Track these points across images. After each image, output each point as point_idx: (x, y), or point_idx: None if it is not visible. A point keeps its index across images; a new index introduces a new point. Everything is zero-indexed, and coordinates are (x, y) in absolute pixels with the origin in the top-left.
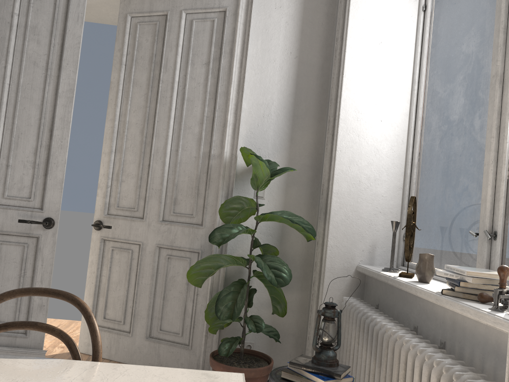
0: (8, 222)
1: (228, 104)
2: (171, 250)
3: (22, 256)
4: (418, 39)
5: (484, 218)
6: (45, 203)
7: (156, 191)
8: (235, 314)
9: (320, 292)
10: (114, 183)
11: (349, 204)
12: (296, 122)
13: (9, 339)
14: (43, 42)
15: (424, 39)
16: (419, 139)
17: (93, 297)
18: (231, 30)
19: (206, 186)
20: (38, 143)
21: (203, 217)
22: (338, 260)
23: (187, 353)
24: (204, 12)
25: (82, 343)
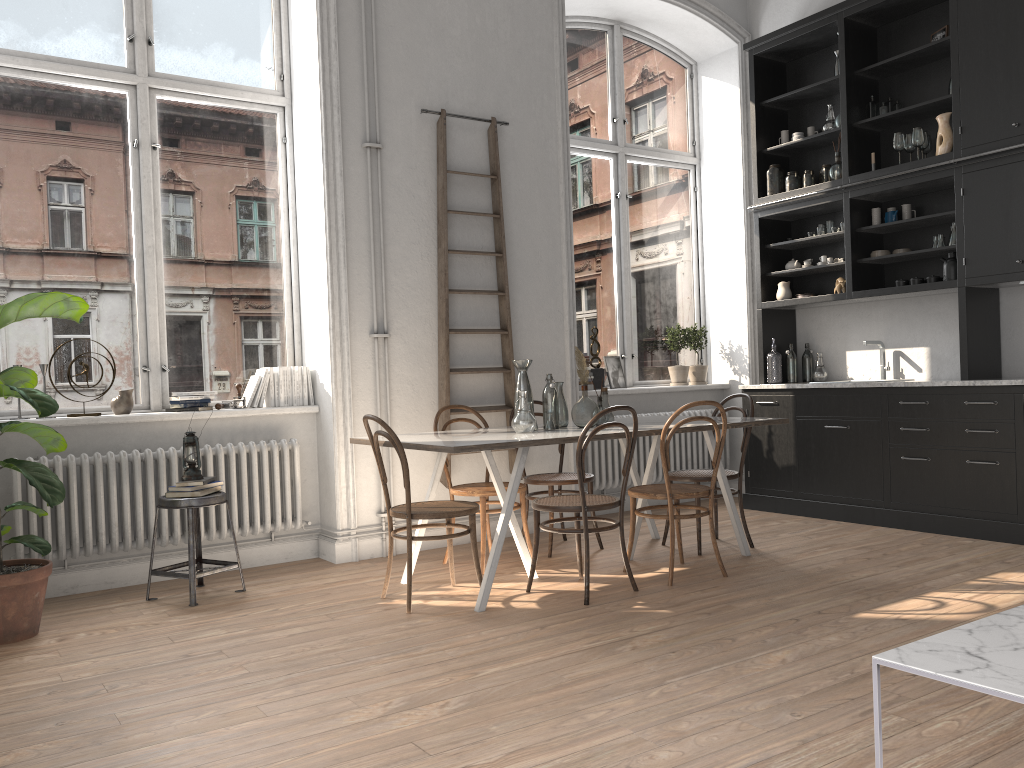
0: None
1: None
2: None
3: None
4: None
5: (157, 356)
6: None
7: None
8: (60, 494)
9: None
10: None
11: None
12: None
13: None
14: None
15: None
16: None
17: None
18: None
19: None
20: None
21: None
22: None
23: None
24: None
25: None
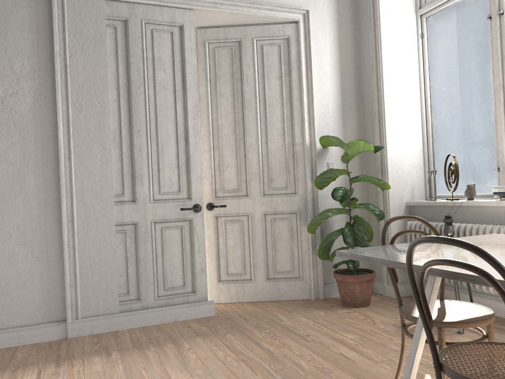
0: (168, 212)
1: (303, 106)
2: (274, 215)
3: (181, 236)
4: (420, 56)
5: (503, 160)
6: (192, 194)
7: (255, 174)
8: (360, 241)
9: None
10: (217, 173)
11: (397, 164)
12: (345, 114)
13: (183, 299)
14: (168, 70)
15: (425, 56)
16: (430, 119)
17: (216, 261)
18: (295, 52)
19: (294, 165)
20: (178, 149)
21: (295, 188)
22: (396, 201)
23: (300, 282)
24: (270, 39)
25: (212, 296)
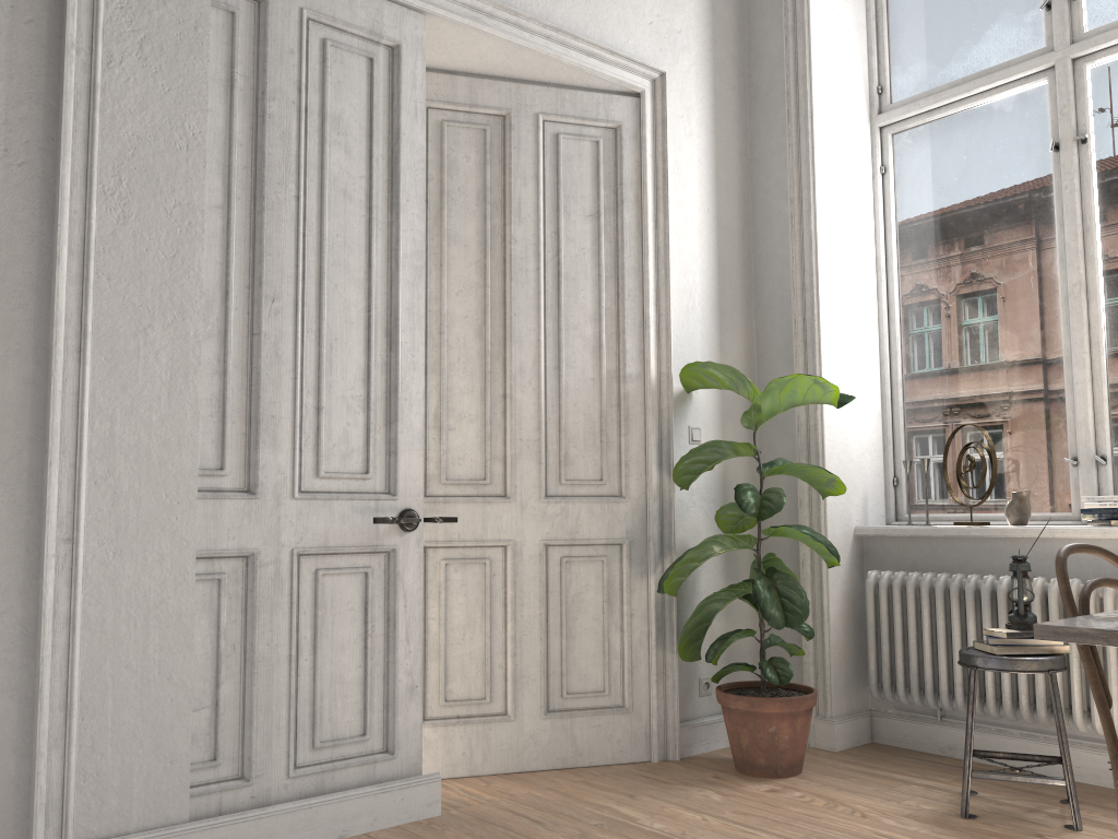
0: (336, 527)
1: (646, 289)
2: (568, 547)
3: (364, 595)
4: (879, 212)
5: (1088, 442)
6: (399, 481)
7: (529, 443)
8: (799, 615)
9: (823, 572)
10: (432, 434)
11: (840, 441)
12: (724, 319)
13: (363, 771)
14: (357, 150)
15: (890, 213)
16: (899, 348)
17: None
18: (633, 164)
19: (619, 428)
20: (370, 359)
21: (621, 482)
22: (838, 524)
23: (625, 719)
24: (577, 123)
25: None
